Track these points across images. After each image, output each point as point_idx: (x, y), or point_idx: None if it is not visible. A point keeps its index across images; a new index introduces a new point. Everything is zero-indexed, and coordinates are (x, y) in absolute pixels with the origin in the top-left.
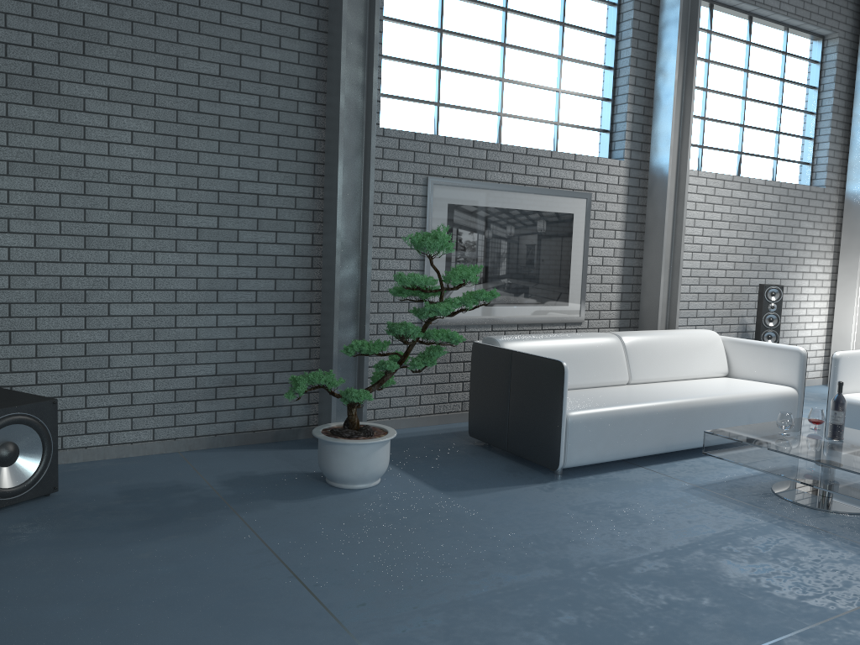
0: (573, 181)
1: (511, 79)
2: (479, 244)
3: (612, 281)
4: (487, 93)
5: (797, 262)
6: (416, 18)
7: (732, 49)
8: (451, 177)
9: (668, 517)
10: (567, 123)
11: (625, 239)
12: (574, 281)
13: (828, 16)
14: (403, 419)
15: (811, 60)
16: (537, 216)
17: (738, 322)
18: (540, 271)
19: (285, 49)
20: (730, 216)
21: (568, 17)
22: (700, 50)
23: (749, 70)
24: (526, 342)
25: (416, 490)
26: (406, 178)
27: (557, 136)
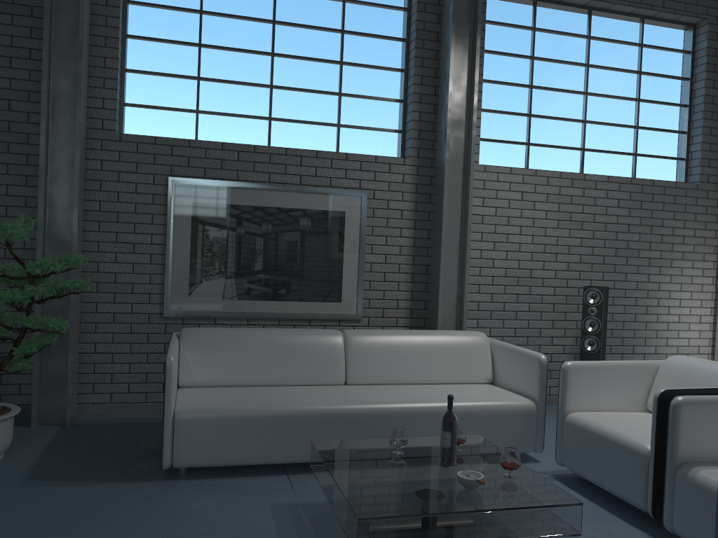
0: (344, 180)
1: (283, 85)
2: (229, 240)
3: (399, 279)
4: (254, 100)
5: (661, 264)
6: (172, 36)
7: (566, 44)
8: (197, 177)
9: (181, 537)
10: (350, 125)
11: (414, 237)
12: (347, 278)
13: (691, 2)
14: (143, 405)
15: (680, 50)
16: (300, 213)
17: (577, 326)
18: (304, 267)
19: (15, 68)
20: (558, 214)
21: (350, 24)
22: (522, 48)
23: (590, 64)
24: (215, 335)
25: (4, 476)
26: (145, 178)
27: (338, 137)
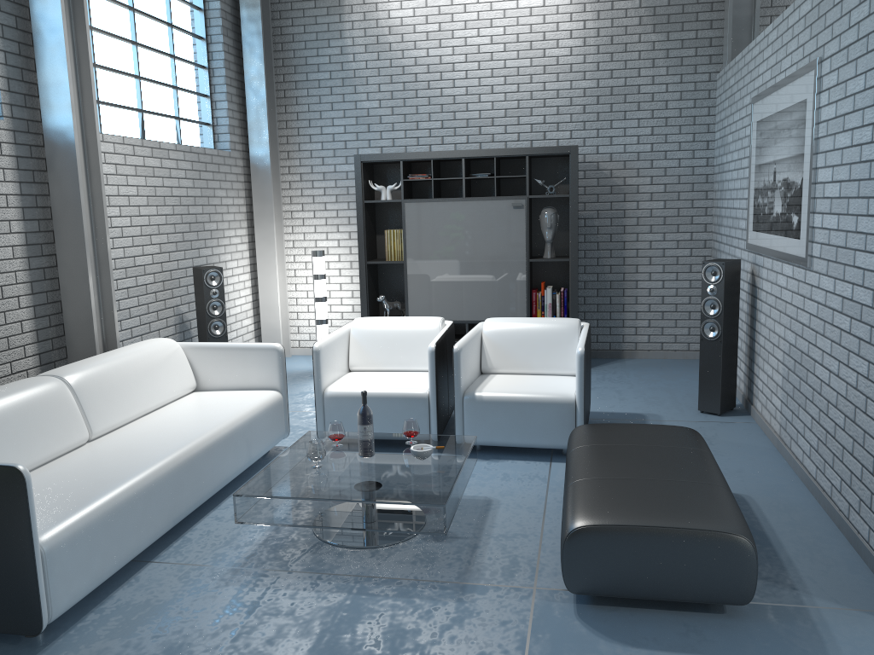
0: None
1: None
2: None
3: (19, 293)
4: None
5: (218, 235)
6: None
7: None
8: None
9: (240, 648)
10: None
11: (26, 232)
12: None
13: None
14: None
15: (195, 5)
16: None
17: (174, 313)
18: None
19: None
20: (147, 189)
21: None
22: None
23: (135, 8)
24: None
25: None
26: None
27: None
